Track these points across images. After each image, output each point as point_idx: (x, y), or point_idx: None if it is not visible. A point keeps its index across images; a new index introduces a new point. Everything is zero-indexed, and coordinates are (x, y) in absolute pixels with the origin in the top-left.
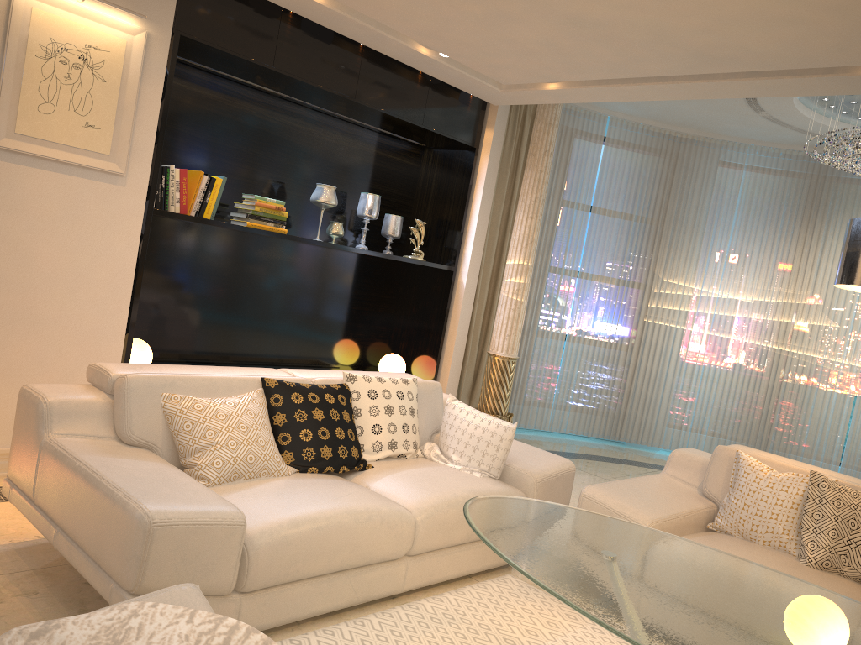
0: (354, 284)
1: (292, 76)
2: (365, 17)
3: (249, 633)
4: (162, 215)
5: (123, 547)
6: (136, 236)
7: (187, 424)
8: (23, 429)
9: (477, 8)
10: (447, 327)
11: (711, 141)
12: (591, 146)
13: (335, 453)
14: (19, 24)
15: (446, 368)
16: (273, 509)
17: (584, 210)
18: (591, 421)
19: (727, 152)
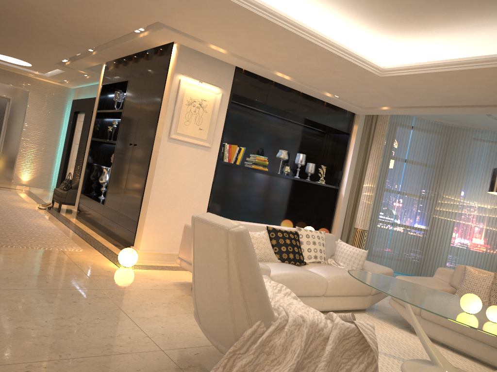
0: (292, 194)
1: (273, 106)
2: (305, 83)
3: (286, 288)
4: (222, 163)
5: None
6: (213, 171)
7: None
8: (186, 239)
9: (352, 82)
10: (335, 215)
11: (467, 128)
12: (405, 131)
13: (294, 256)
14: (181, 93)
15: (334, 233)
16: (277, 269)
17: (402, 161)
18: (405, 265)
19: (476, 133)
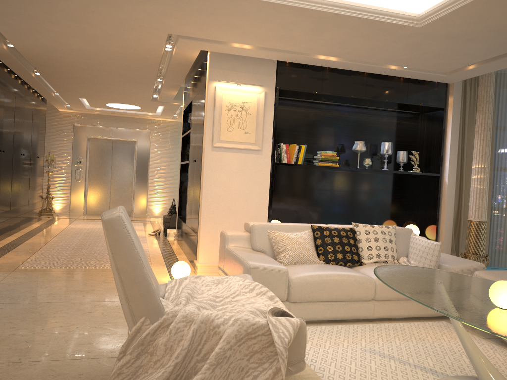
0: (385, 189)
1: (331, 94)
2: (358, 60)
3: (261, 287)
4: (278, 164)
5: None
6: (268, 174)
7: (276, 242)
8: (221, 246)
9: (399, 44)
10: (440, 207)
11: None
12: None
13: (344, 256)
14: (218, 100)
15: (442, 230)
16: (304, 271)
17: None
18: None
19: None
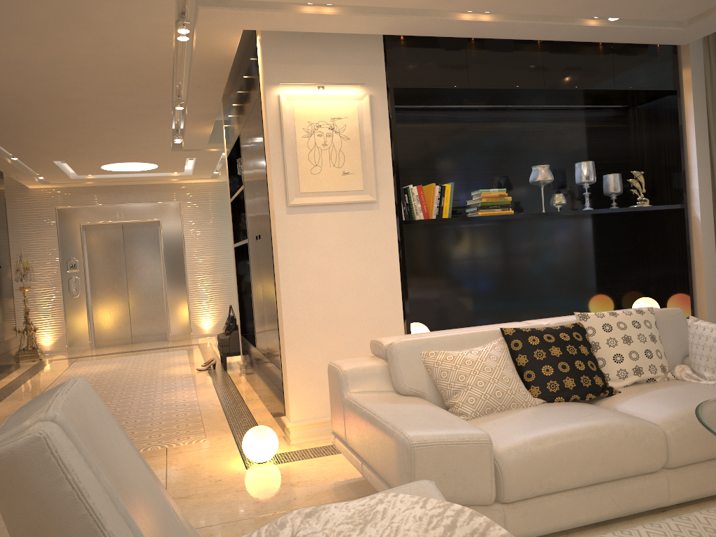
0: (590, 244)
1: (485, 88)
2: (530, 16)
3: (472, 516)
4: (410, 223)
5: (396, 466)
6: (395, 244)
7: (443, 373)
8: (333, 393)
9: None
10: (692, 262)
11: None
12: None
13: (578, 382)
14: (288, 120)
15: (701, 300)
16: (518, 431)
17: None
18: None
19: None
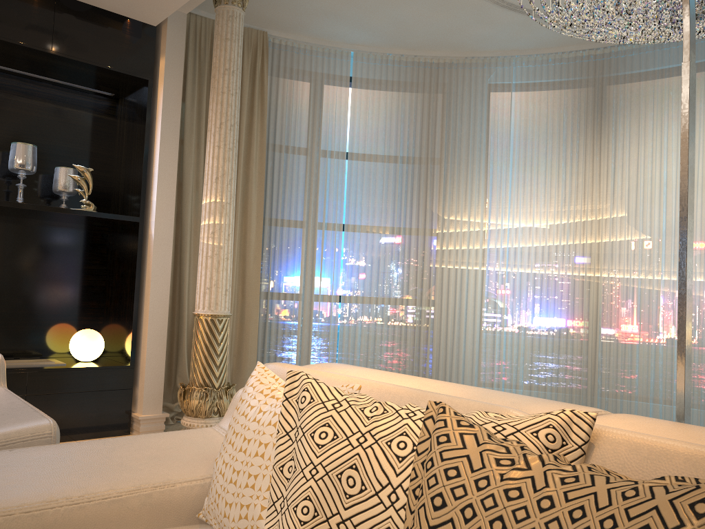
0: (35, 254)
1: None
2: None
3: None
4: None
5: None
6: None
7: None
8: None
9: None
10: (144, 290)
11: (472, 61)
12: (336, 85)
13: None
14: None
15: (144, 338)
16: None
17: (340, 153)
18: None
19: (491, 69)
